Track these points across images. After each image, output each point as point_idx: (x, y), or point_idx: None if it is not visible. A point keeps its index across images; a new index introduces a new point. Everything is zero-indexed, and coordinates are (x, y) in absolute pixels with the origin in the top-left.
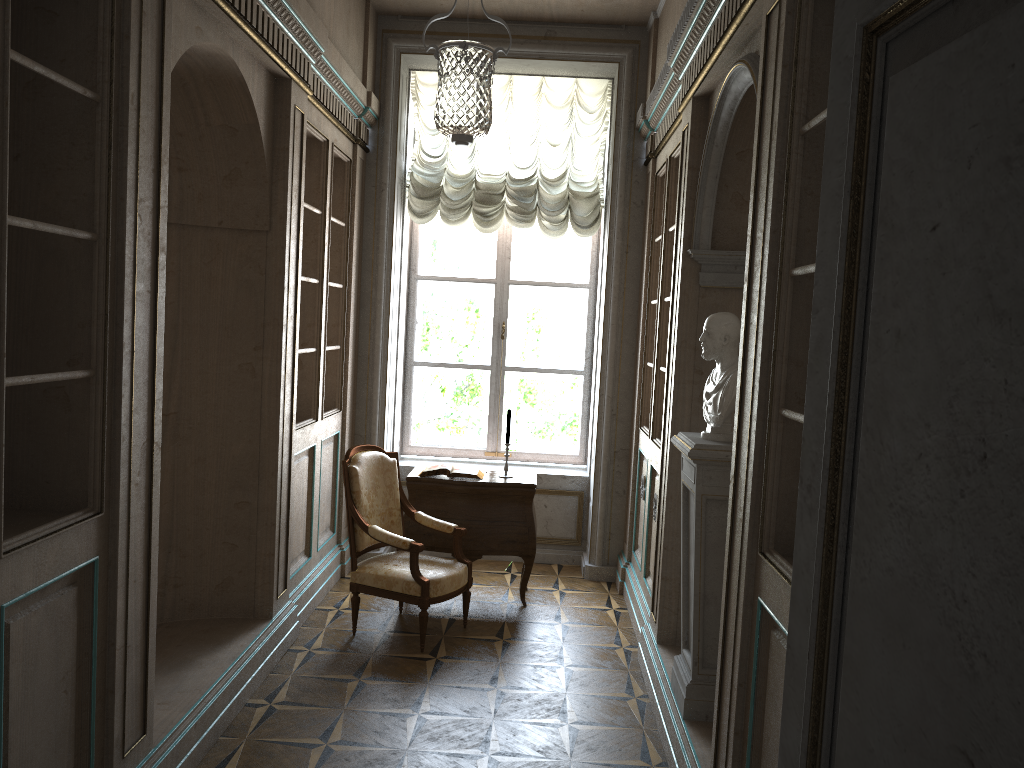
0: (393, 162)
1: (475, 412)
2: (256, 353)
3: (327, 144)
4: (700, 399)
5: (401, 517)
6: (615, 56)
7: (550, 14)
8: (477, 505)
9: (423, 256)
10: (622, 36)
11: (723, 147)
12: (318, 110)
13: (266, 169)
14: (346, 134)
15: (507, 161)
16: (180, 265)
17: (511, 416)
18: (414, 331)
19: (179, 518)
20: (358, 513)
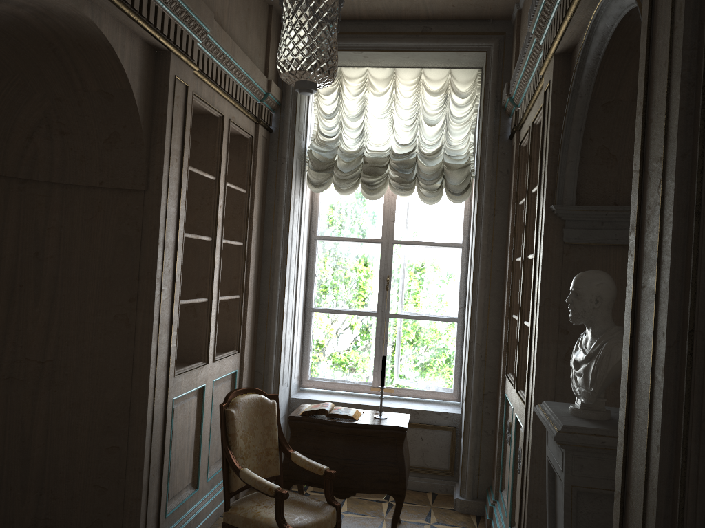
0: (292, 140)
1: (363, 352)
2: (131, 304)
3: (222, 119)
4: (565, 359)
5: (279, 455)
6: (483, 46)
7: (425, 11)
8: (351, 445)
9: (321, 220)
10: (489, 29)
11: (588, 97)
12: (211, 88)
13: (142, 132)
14: (246, 114)
15: (391, 139)
16: (62, 221)
17: (394, 357)
18: (313, 282)
19: (51, 461)
20: (232, 455)
